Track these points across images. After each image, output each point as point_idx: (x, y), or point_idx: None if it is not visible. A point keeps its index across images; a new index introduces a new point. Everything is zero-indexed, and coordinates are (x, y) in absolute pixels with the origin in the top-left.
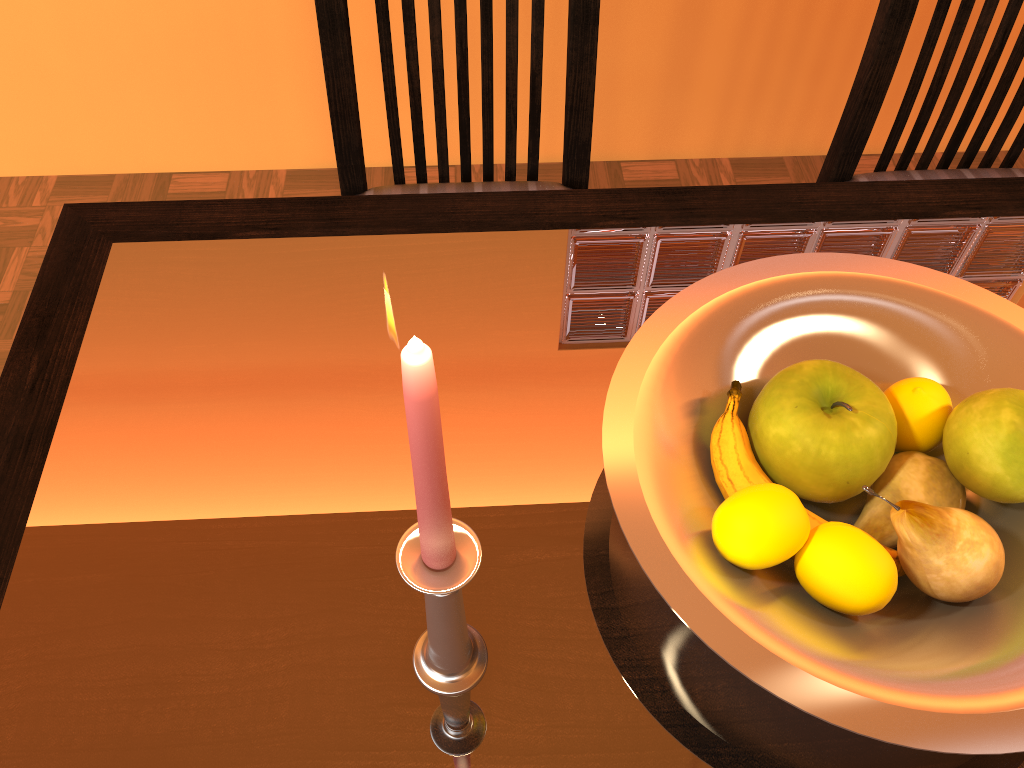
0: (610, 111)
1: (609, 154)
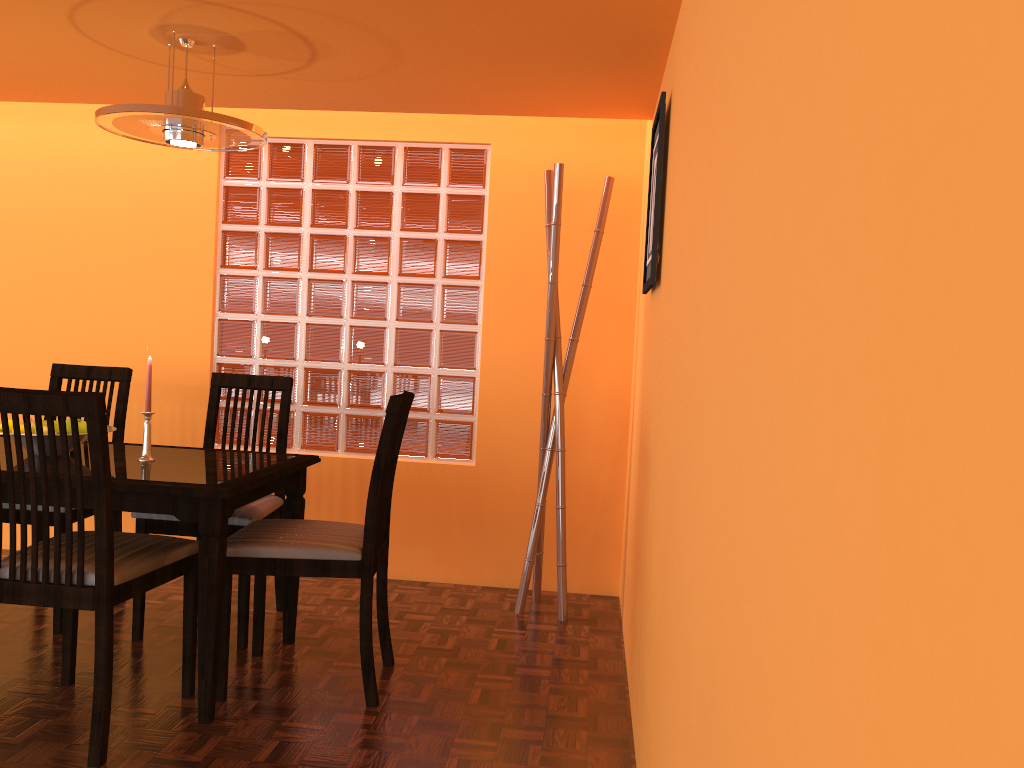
0: None
1: None
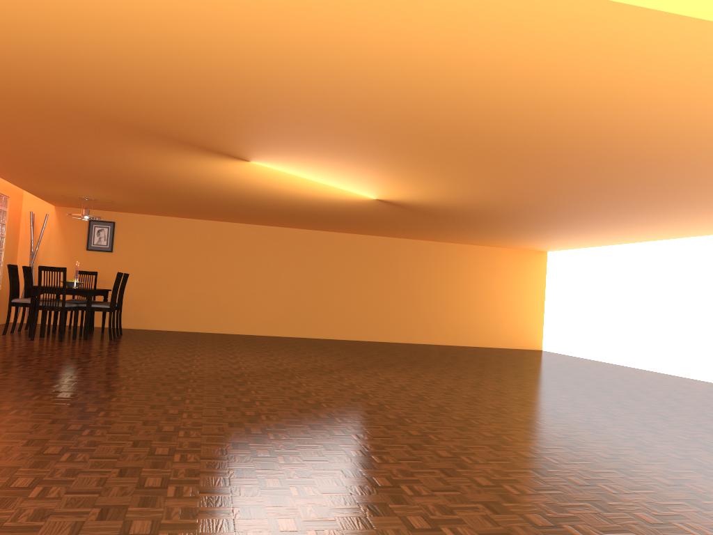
0: None
1: None
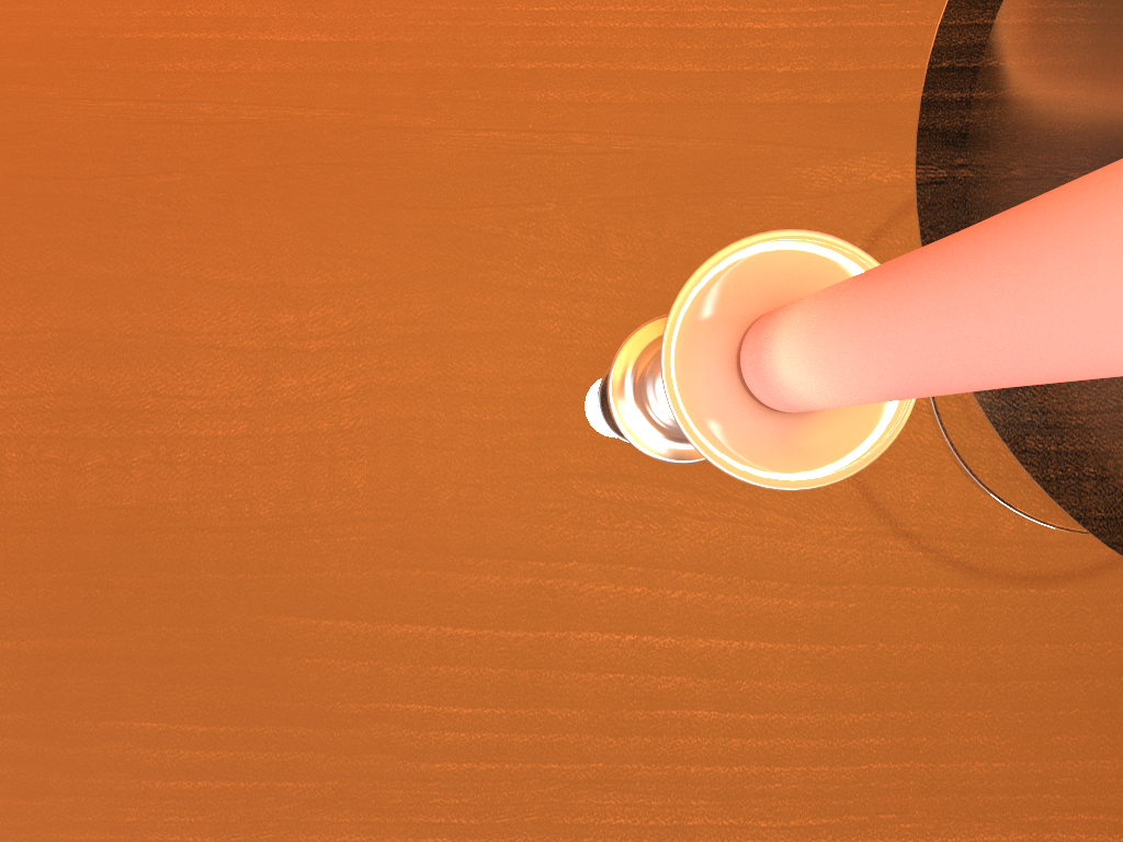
0: None
1: None
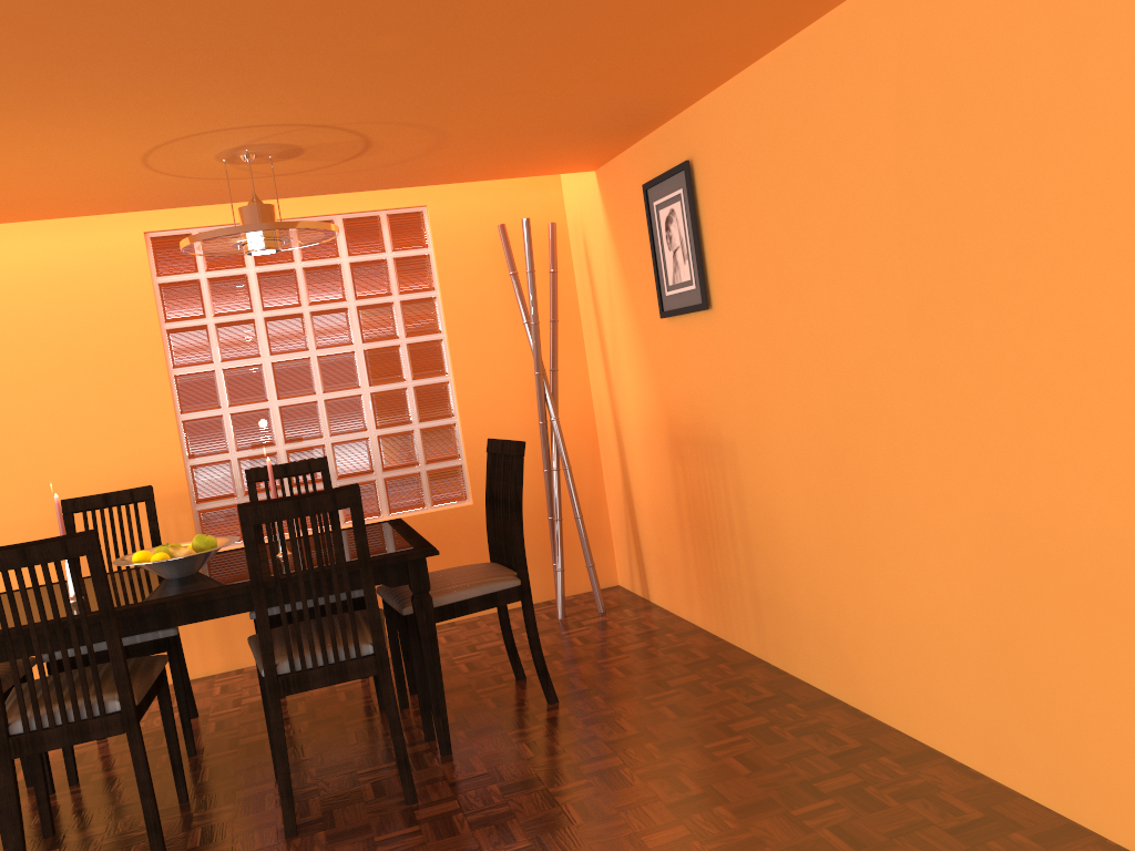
0: (231, 641)
1: (237, 665)
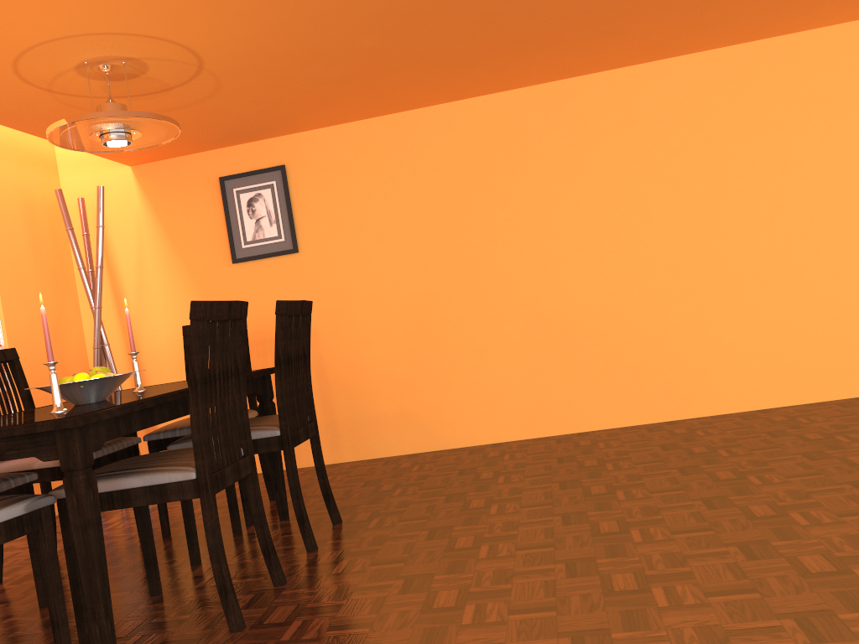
0: None
1: None
